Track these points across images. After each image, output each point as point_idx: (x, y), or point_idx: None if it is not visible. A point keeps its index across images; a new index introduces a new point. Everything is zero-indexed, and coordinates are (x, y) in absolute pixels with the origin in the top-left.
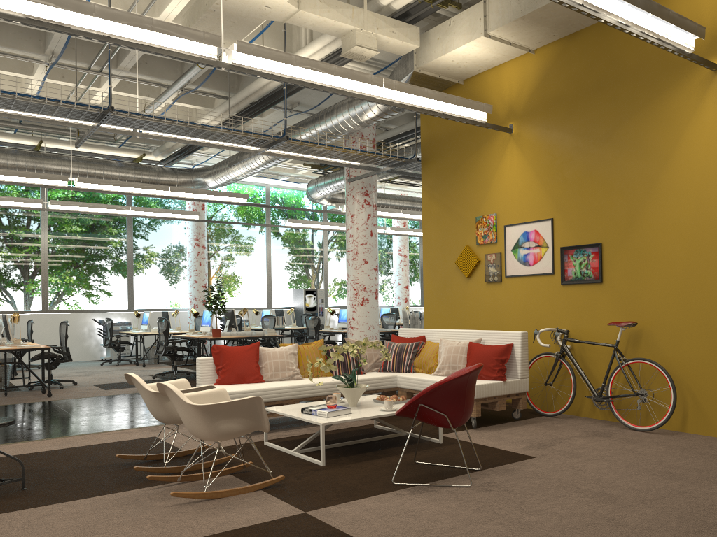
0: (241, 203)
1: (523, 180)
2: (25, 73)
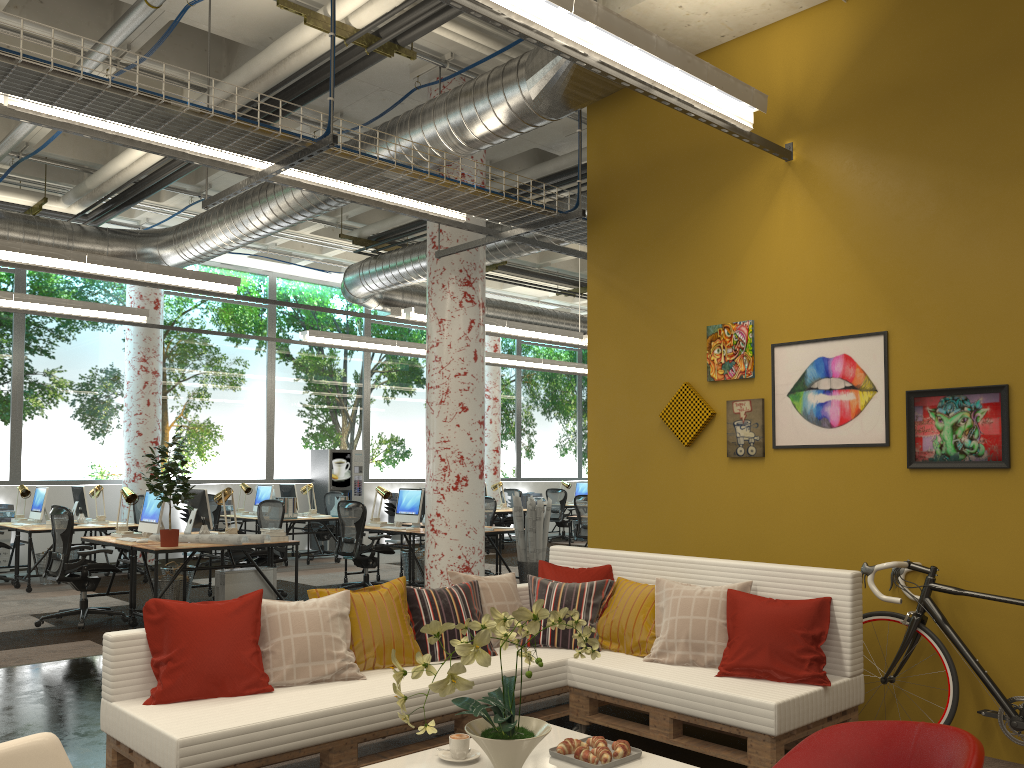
0: (226, 294)
1: (816, 255)
2: None
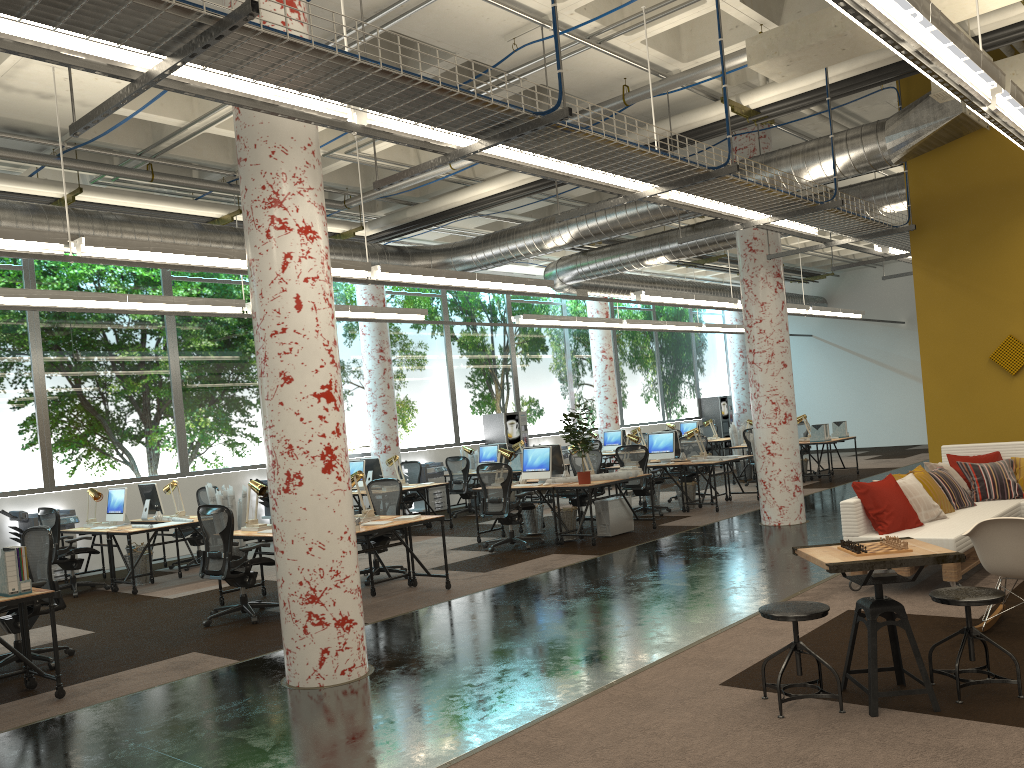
0: (543, 294)
1: None
2: None
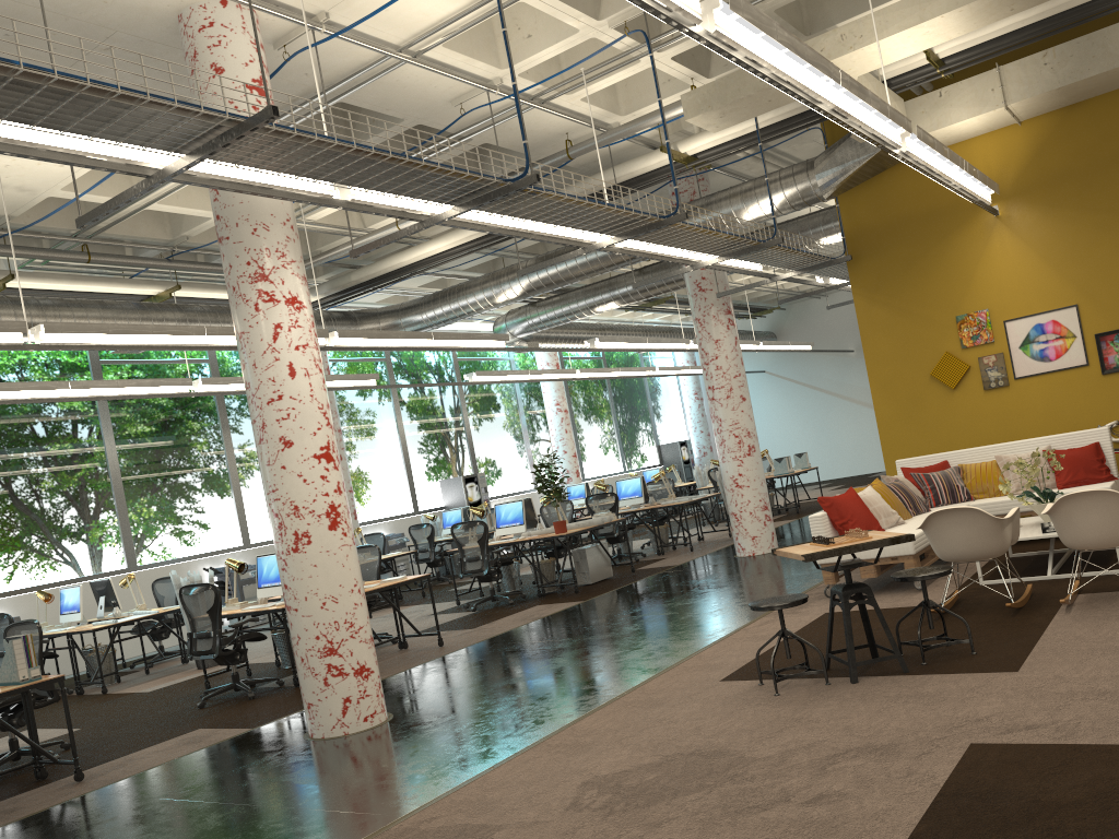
0: (499, 348)
1: (1024, 267)
2: None
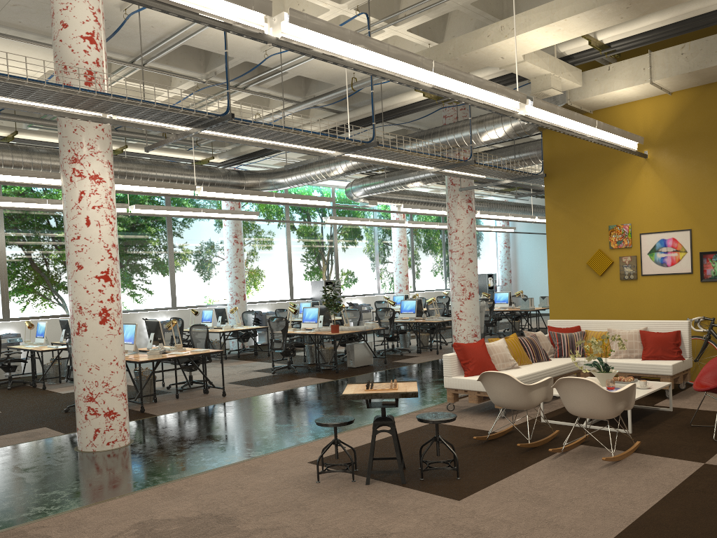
0: (325, 206)
1: (659, 197)
2: (164, 88)
